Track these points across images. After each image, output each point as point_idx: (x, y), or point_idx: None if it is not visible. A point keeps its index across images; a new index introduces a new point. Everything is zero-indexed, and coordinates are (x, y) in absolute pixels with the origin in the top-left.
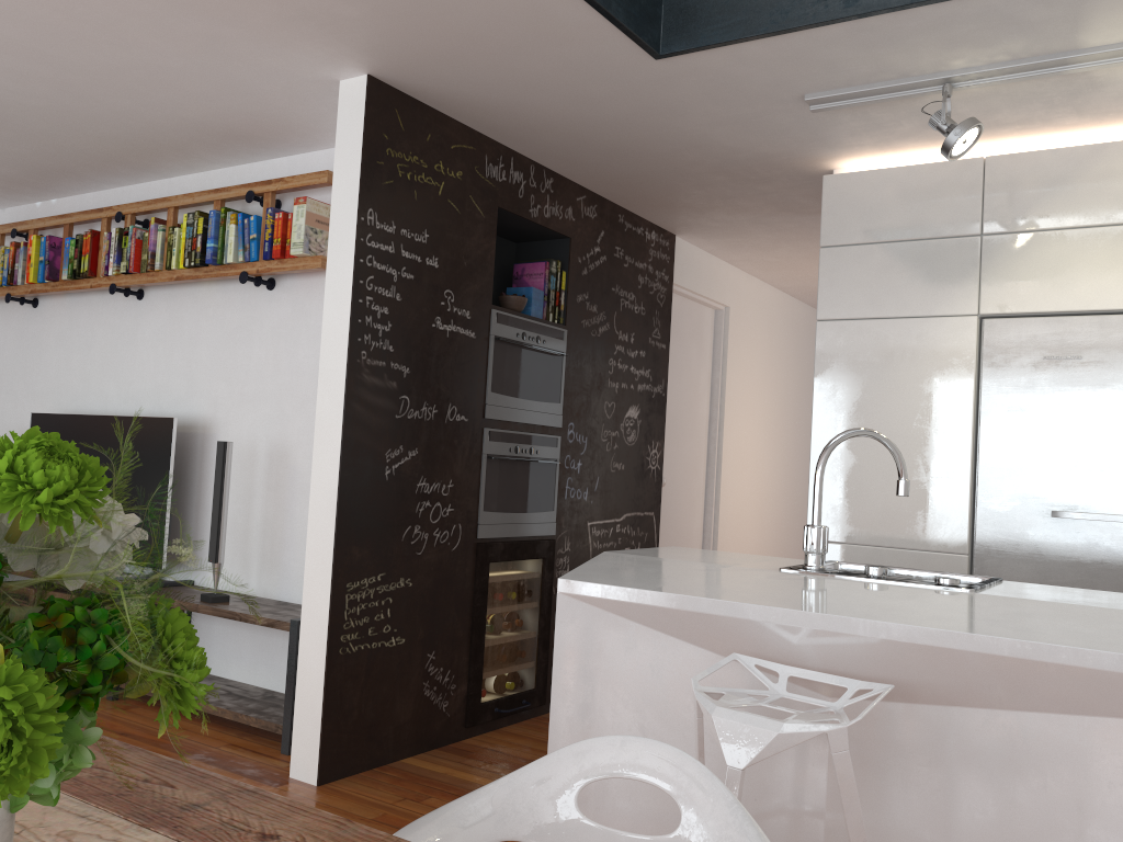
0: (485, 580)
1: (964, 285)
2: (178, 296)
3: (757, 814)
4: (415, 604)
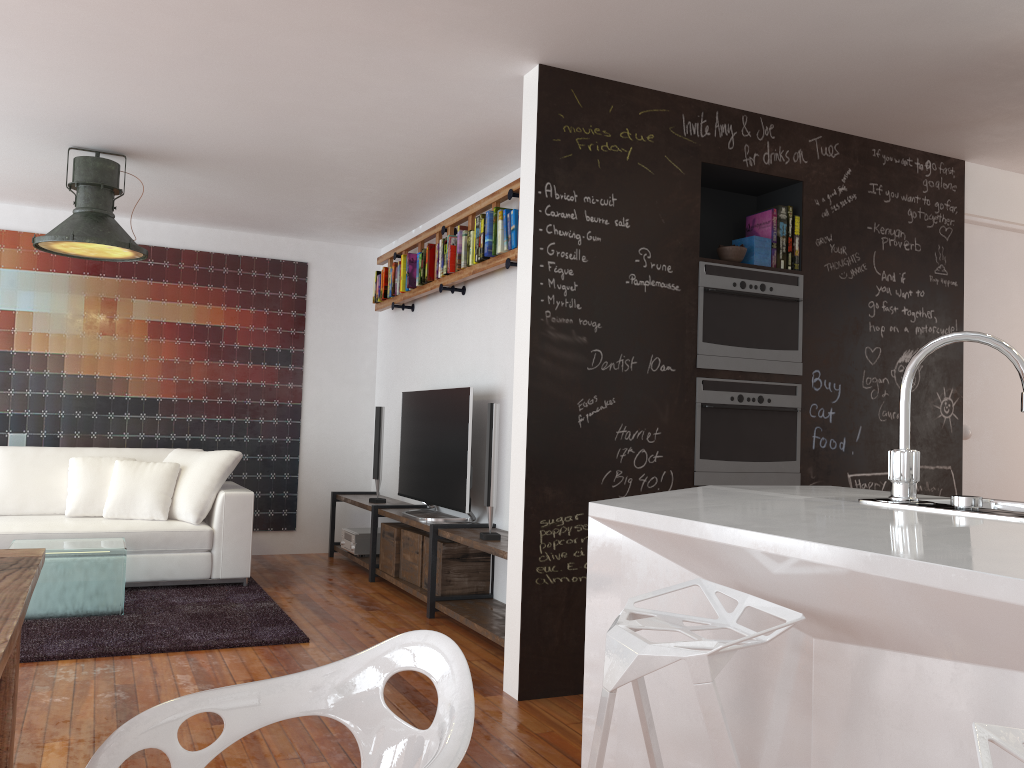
0: None
1: None
2: (483, 288)
3: (748, 764)
4: None
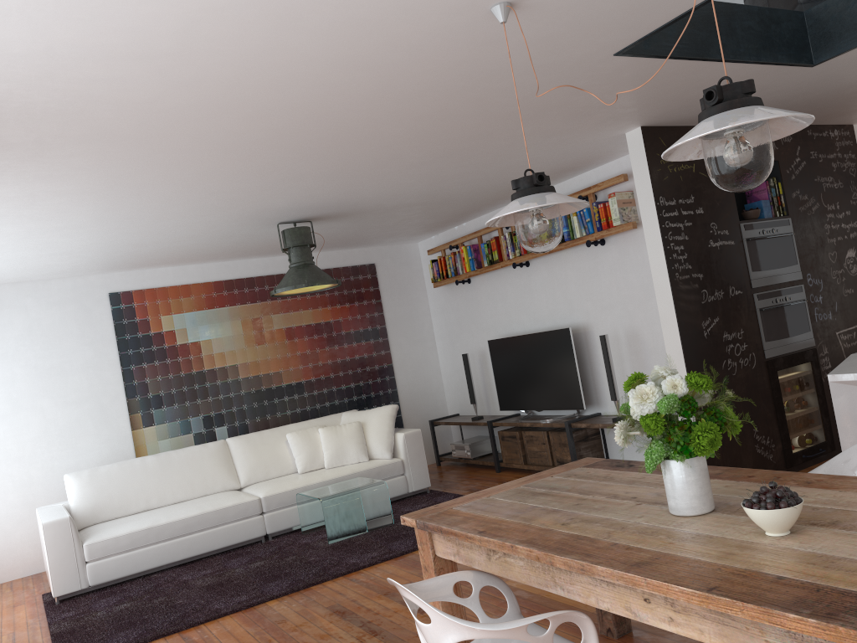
0: (776, 382)
1: None
2: (549, 260)
3: None
4: (738, 403)
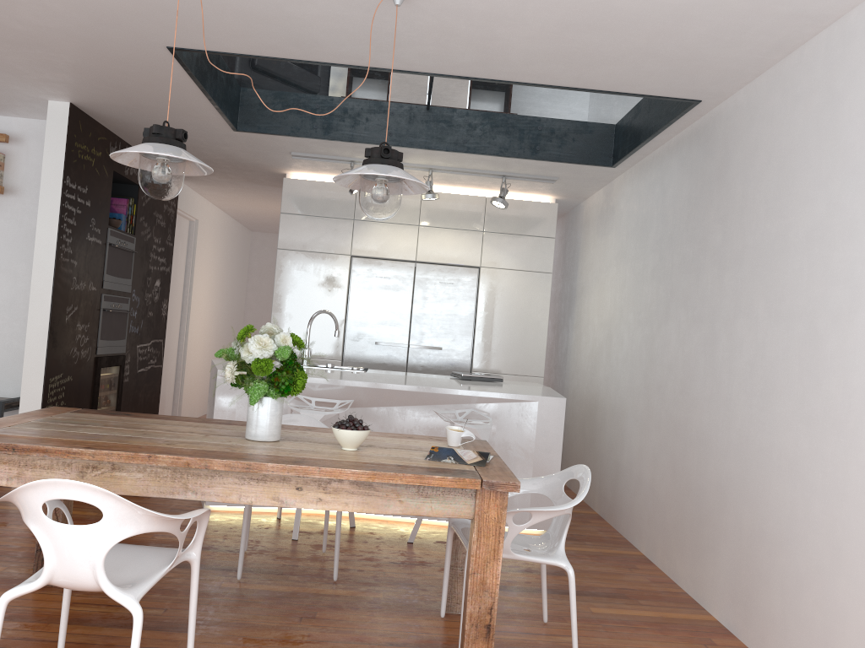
0: (99, 377)
1: (346, 241)
2: None
3: None
4: (72, 390)
